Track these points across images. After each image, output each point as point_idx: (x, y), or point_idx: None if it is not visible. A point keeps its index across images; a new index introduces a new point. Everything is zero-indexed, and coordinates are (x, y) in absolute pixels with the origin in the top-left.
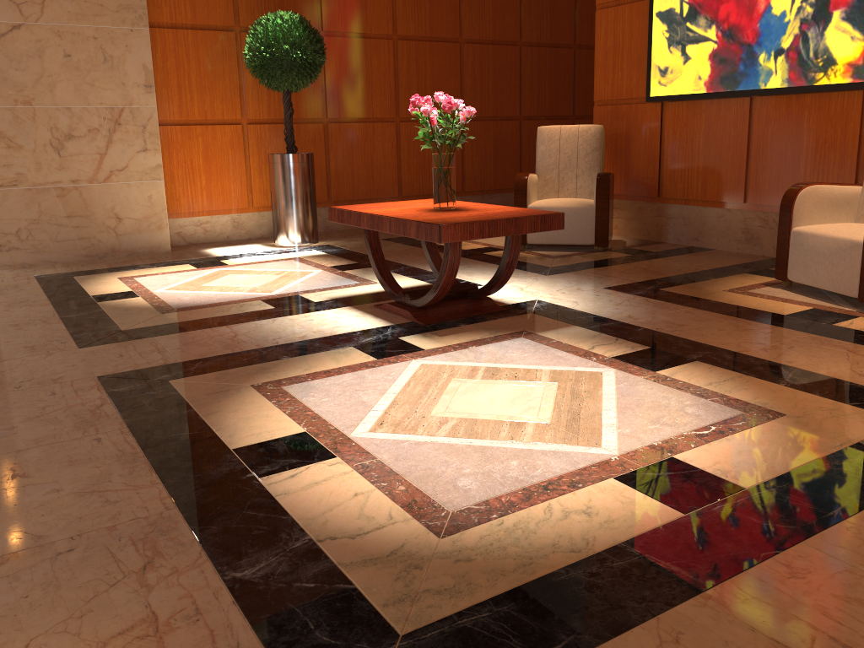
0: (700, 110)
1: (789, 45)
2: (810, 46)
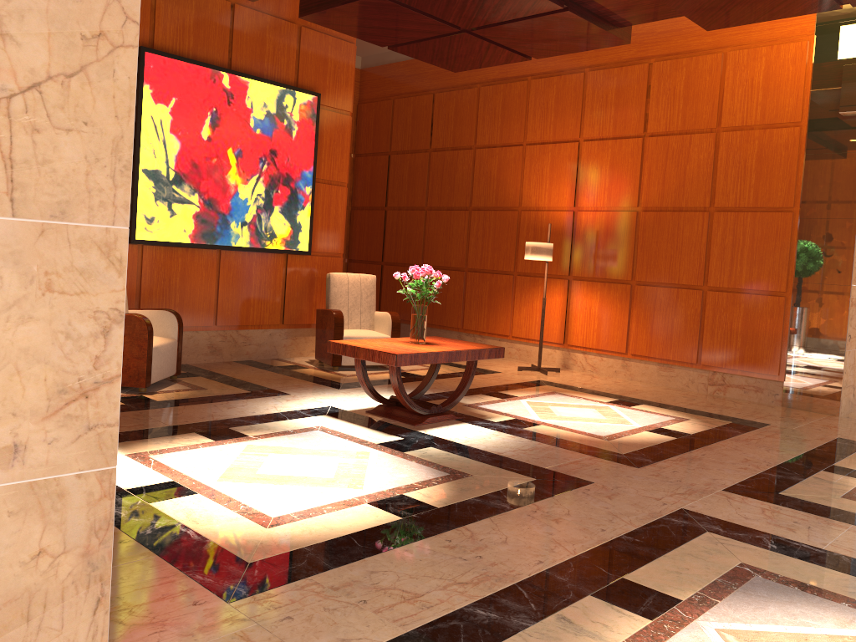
0: (177, 255)
1: (250, 220)
2: (262, 224)
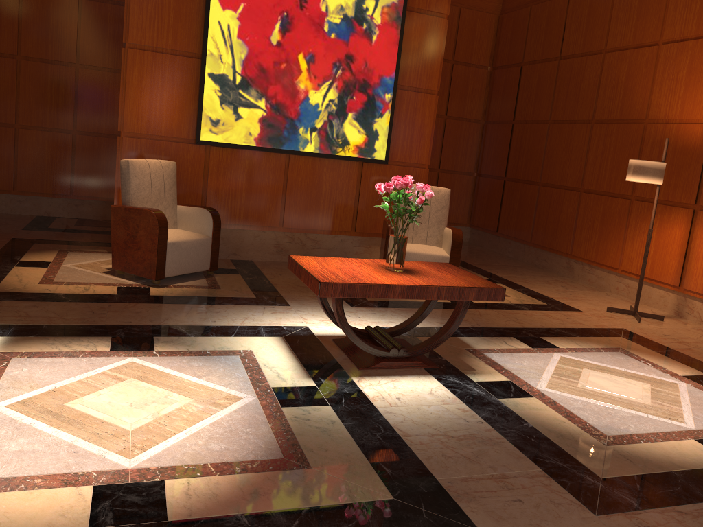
0: (244, 157)
1: (320, 126)
2: (334, 130)
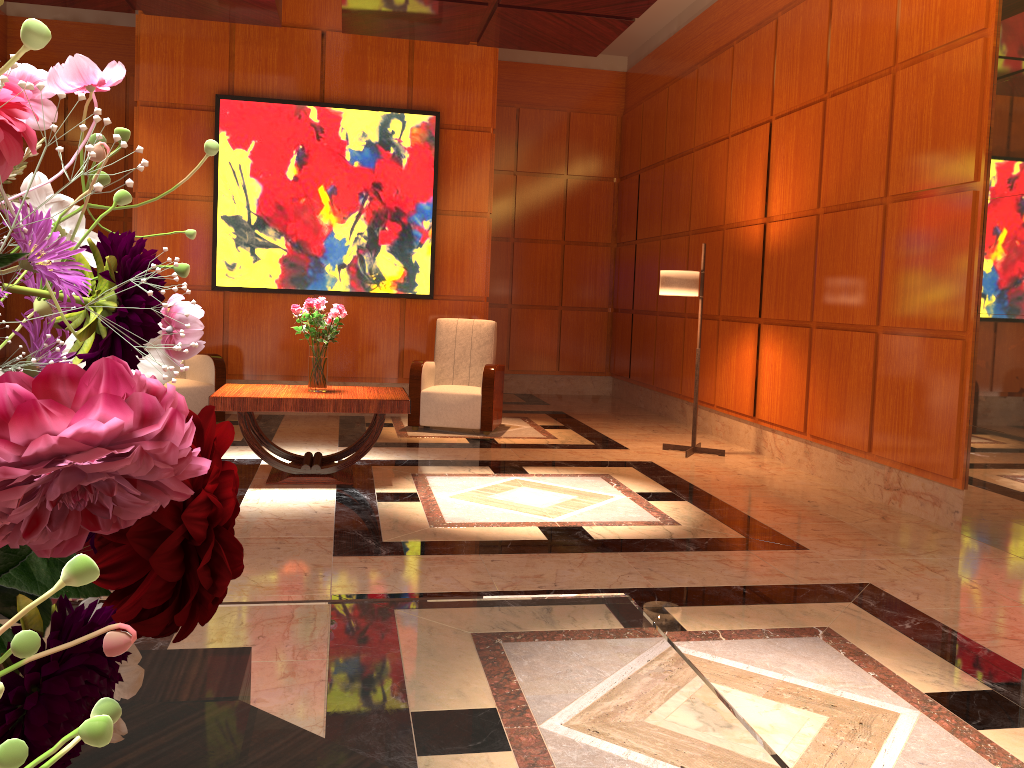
0: (267, 301)
1: (350, 262)
2: (366, 265)
